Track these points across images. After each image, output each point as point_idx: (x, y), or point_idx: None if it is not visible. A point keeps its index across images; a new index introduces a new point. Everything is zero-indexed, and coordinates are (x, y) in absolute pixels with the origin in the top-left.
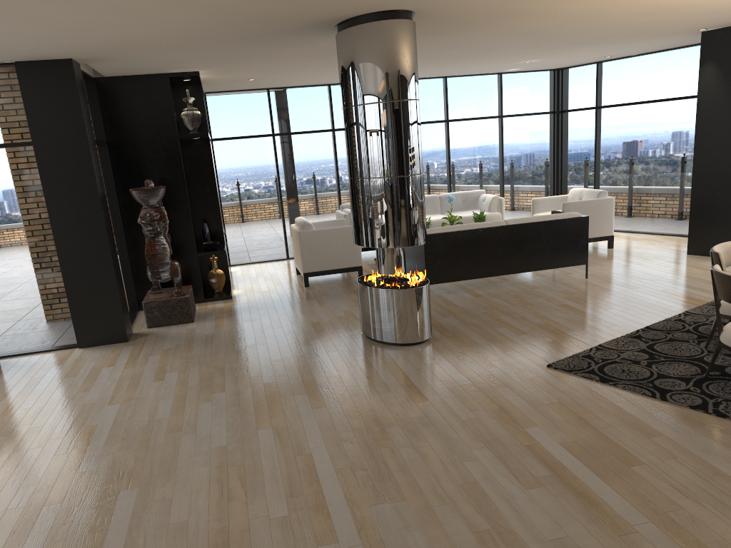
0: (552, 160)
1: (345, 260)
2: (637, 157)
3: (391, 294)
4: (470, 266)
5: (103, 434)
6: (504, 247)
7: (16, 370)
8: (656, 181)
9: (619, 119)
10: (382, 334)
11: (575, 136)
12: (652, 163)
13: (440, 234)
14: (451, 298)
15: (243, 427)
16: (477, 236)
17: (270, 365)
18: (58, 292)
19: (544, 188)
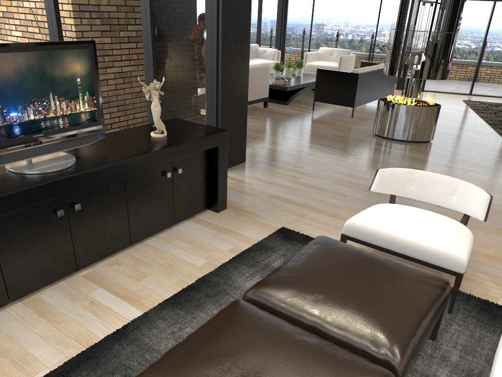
0: (280, 26)
1: (261, 93)
2: (339, 30)
3: (431, 110)
4: (367, 95)
5: (453, 213)
6: (377, 83)
7: (228, 194)
8: (350, 46)
9: (329, 4)
10: (417, 136)
11: (295, 12)
12: (348, 35)
13: (363, 73)
14: (362, 116)
15: (500, 192)
16: (372, 75)
17: (399, 161)
18: (207, 120)
19: (275, 46)
